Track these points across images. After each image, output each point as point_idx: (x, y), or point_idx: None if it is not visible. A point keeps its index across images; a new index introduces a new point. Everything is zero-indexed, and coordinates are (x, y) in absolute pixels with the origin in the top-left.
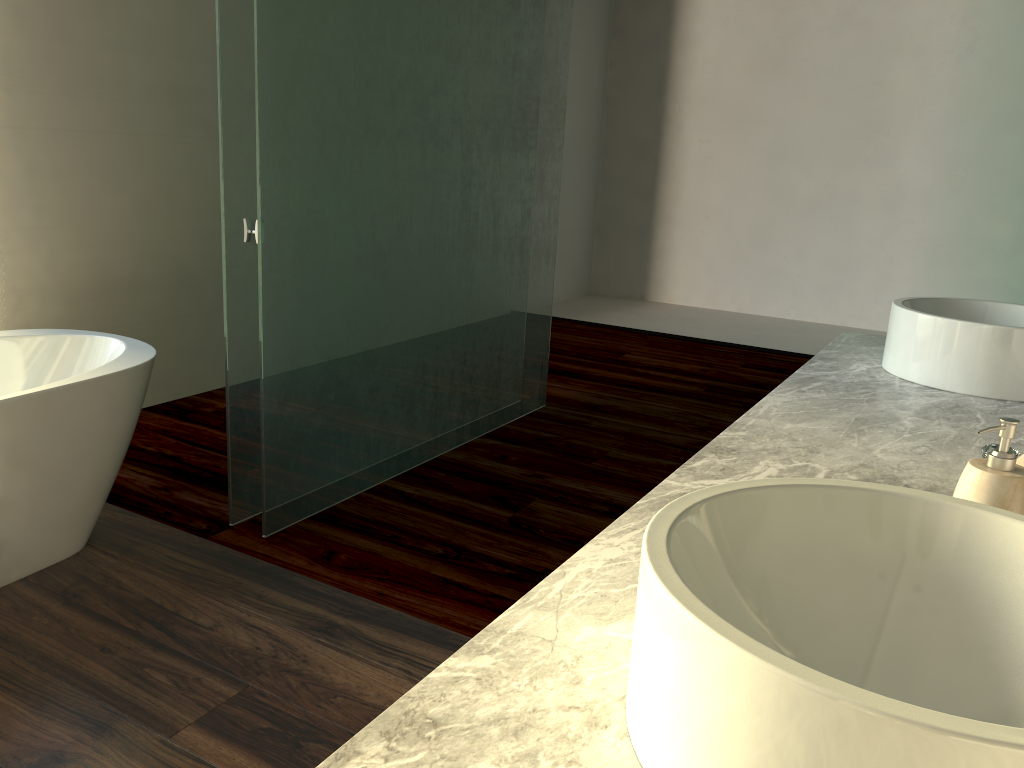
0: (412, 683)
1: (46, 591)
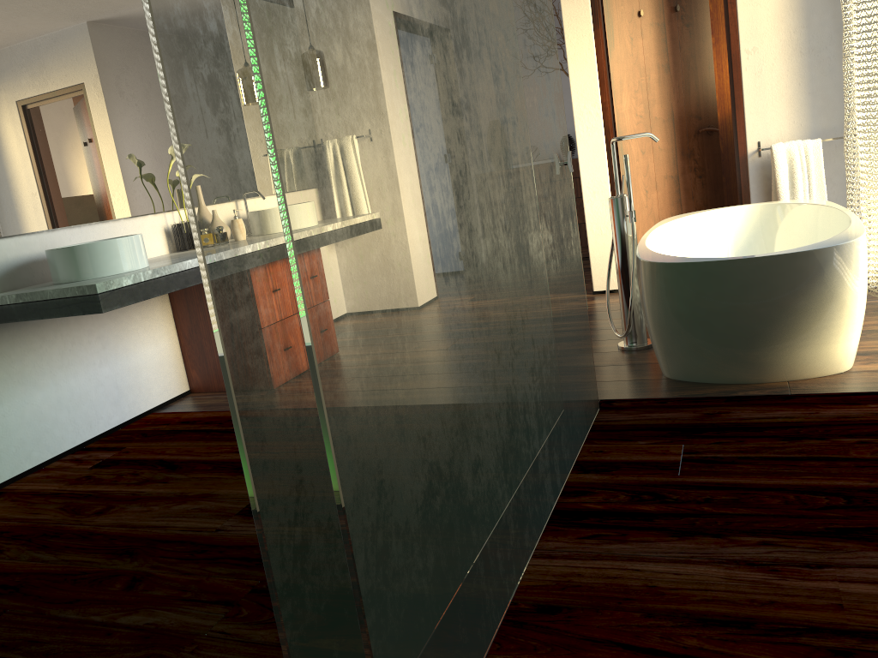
0: None
1: (634, 364)
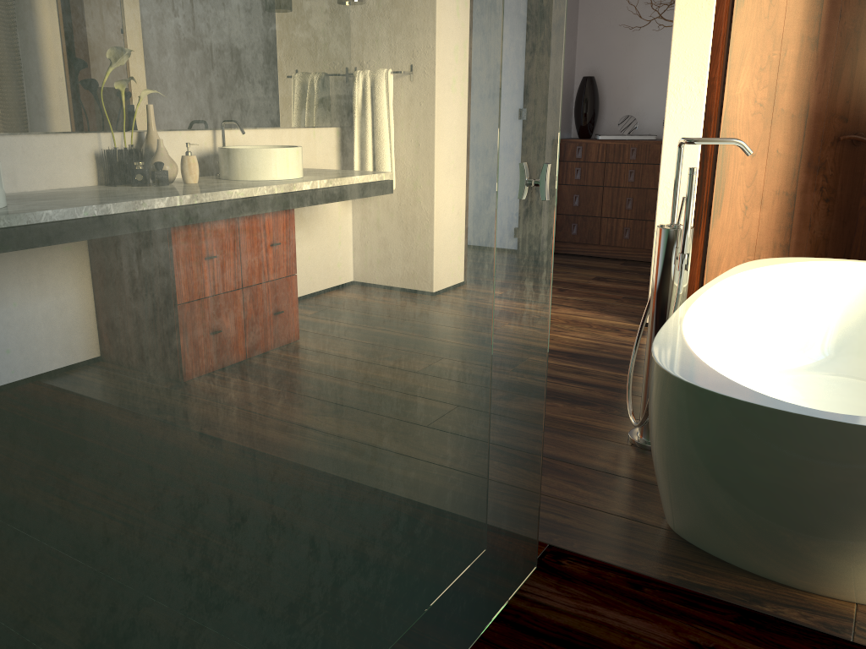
0: None
1: (635, 478)
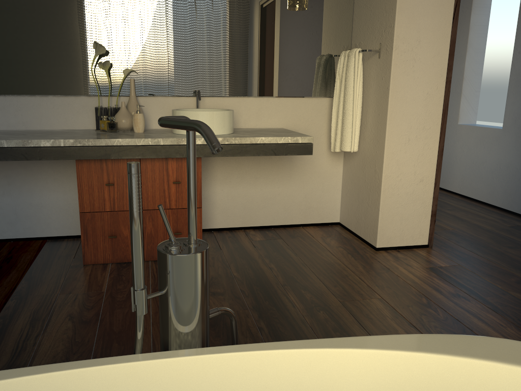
0: (46, 331)
1: None
